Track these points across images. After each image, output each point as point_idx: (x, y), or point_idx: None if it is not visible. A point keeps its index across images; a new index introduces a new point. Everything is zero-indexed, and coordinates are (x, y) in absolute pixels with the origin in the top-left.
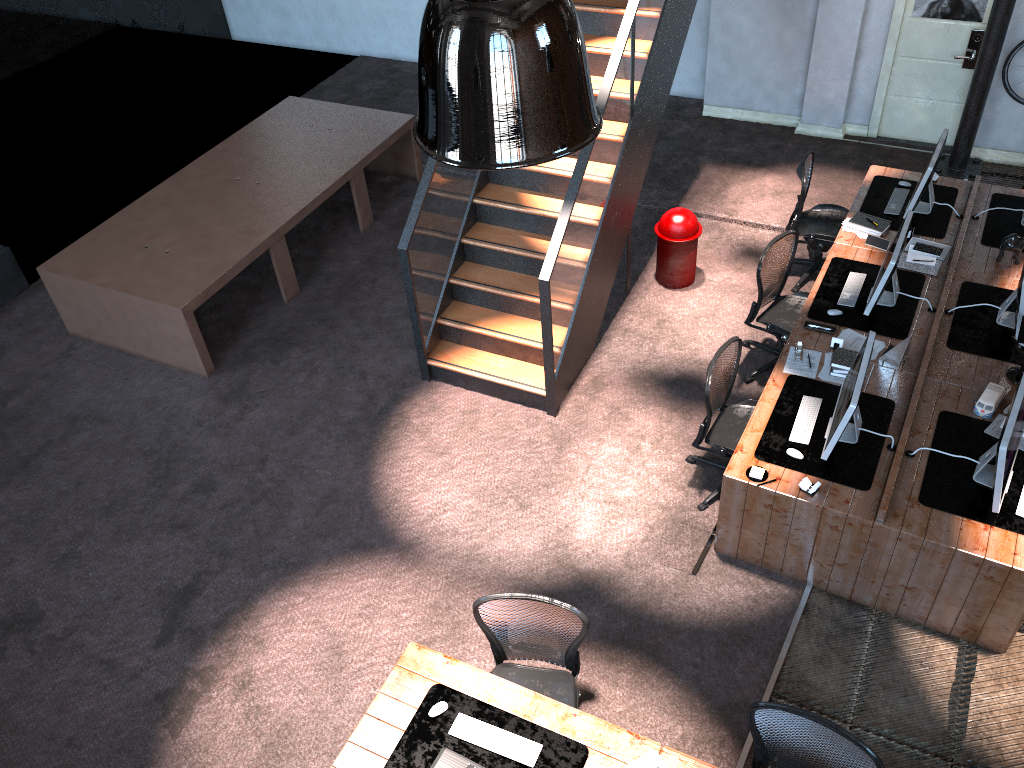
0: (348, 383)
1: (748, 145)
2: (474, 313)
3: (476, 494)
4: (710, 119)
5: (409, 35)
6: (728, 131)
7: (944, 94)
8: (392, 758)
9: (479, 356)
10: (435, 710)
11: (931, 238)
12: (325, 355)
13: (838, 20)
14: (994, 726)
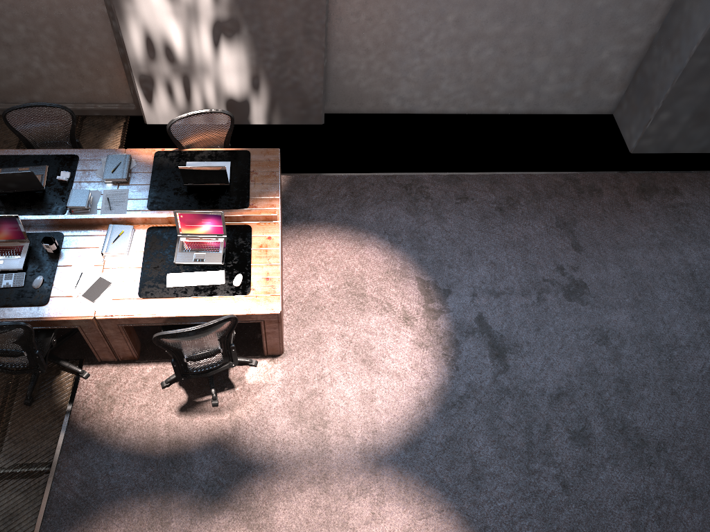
0: None
1: None
2: None
3: None
4: None
5: None
6: None
7: None
8: (249, 249)
9: None
10: (238, 276)
11: None
12: None
13: None
14: None
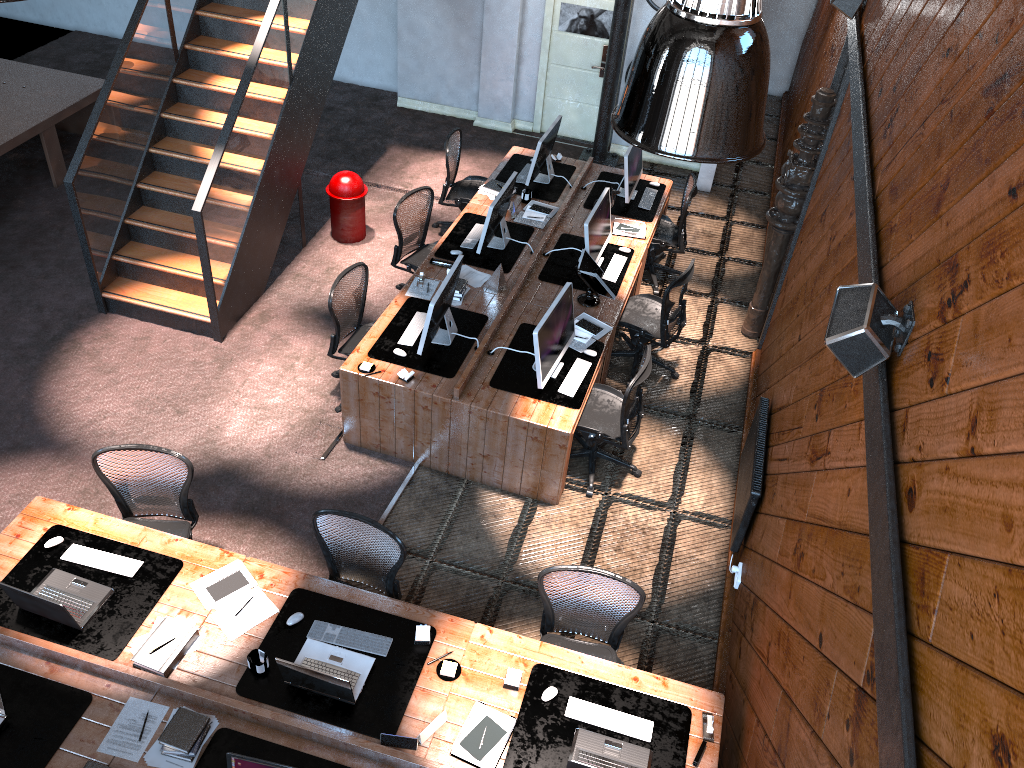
0: (24, 315)
1: (432, 132)
2: (149, 252)
3: (137, 404)
4: (403, 109)
5: (125, 14)
6: (417, 120)
7: (588, 98)
8: (5, 580)
9: (153, 290)
10: (50, 542)
11: (546, 202)
12: (3, 291)
13: (500, 28)
14: (539, 554)
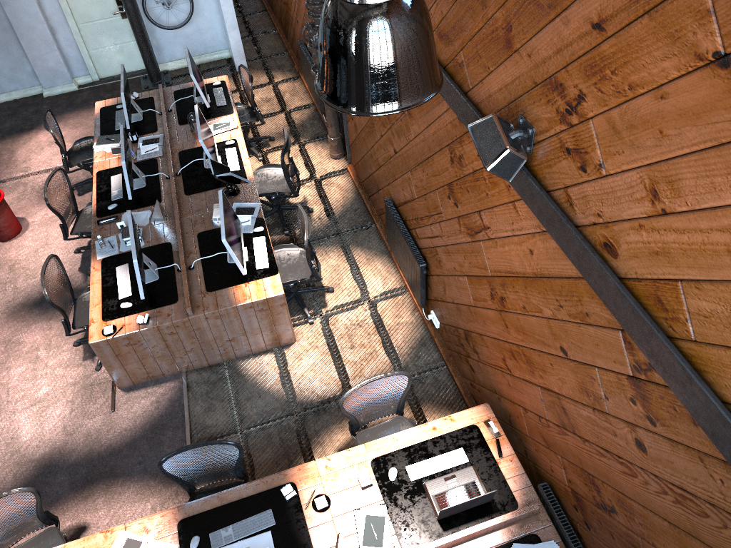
0: None
1: (15, 118)
2: None
3: None
4: None
5: None
6: None
7: (123, 38)
8: None
9: None
10: None
11: (150, 134)
12: None
13: (24, 13)
14: (307, 381)
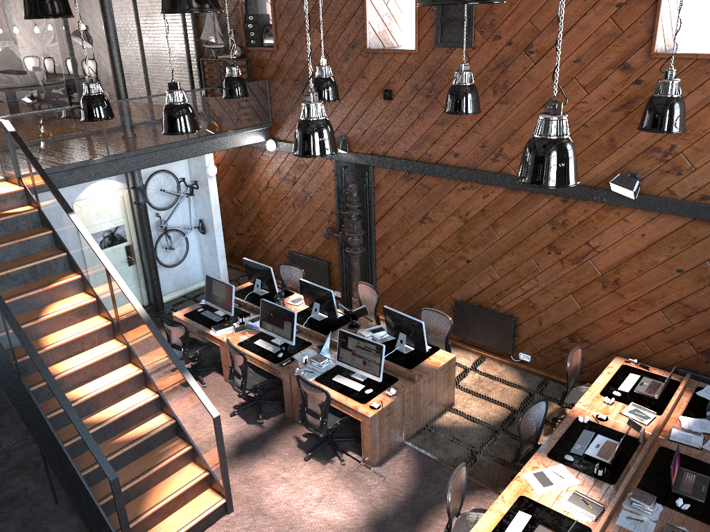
0: None
1: None
2: (130, 509)
3: None
4: None
5: None
6: None
7: (127, 282)
8: None
9: (159, 529)
10: None
11: (248, 316)
12: None
13: None
14: (485, 414)
